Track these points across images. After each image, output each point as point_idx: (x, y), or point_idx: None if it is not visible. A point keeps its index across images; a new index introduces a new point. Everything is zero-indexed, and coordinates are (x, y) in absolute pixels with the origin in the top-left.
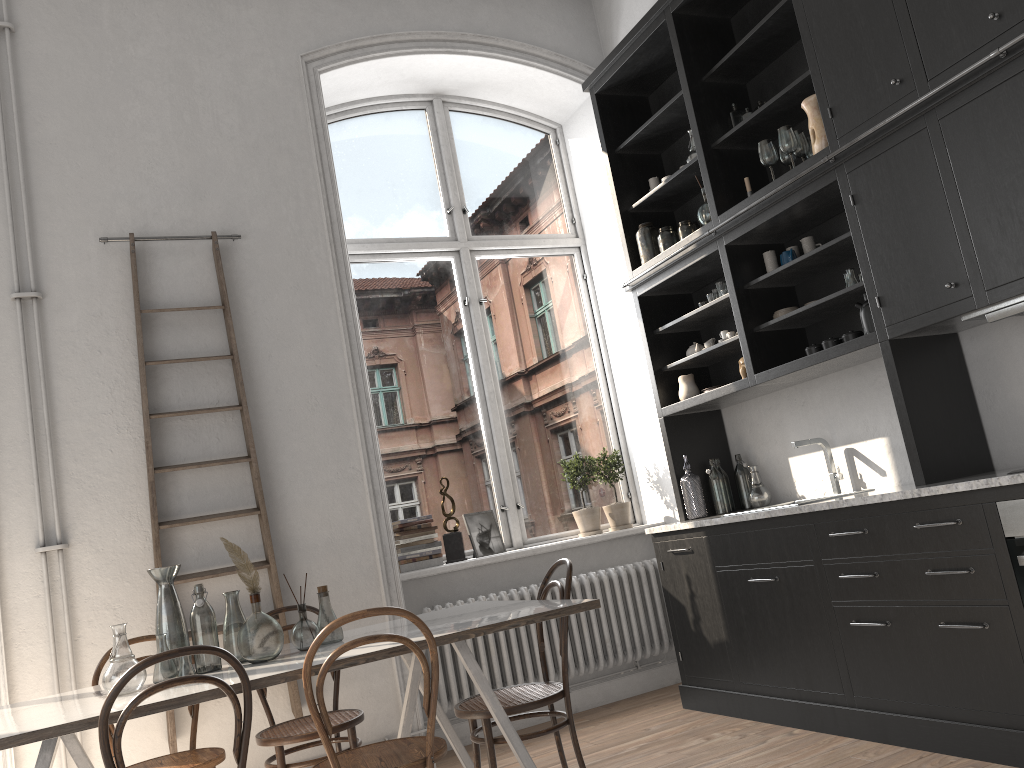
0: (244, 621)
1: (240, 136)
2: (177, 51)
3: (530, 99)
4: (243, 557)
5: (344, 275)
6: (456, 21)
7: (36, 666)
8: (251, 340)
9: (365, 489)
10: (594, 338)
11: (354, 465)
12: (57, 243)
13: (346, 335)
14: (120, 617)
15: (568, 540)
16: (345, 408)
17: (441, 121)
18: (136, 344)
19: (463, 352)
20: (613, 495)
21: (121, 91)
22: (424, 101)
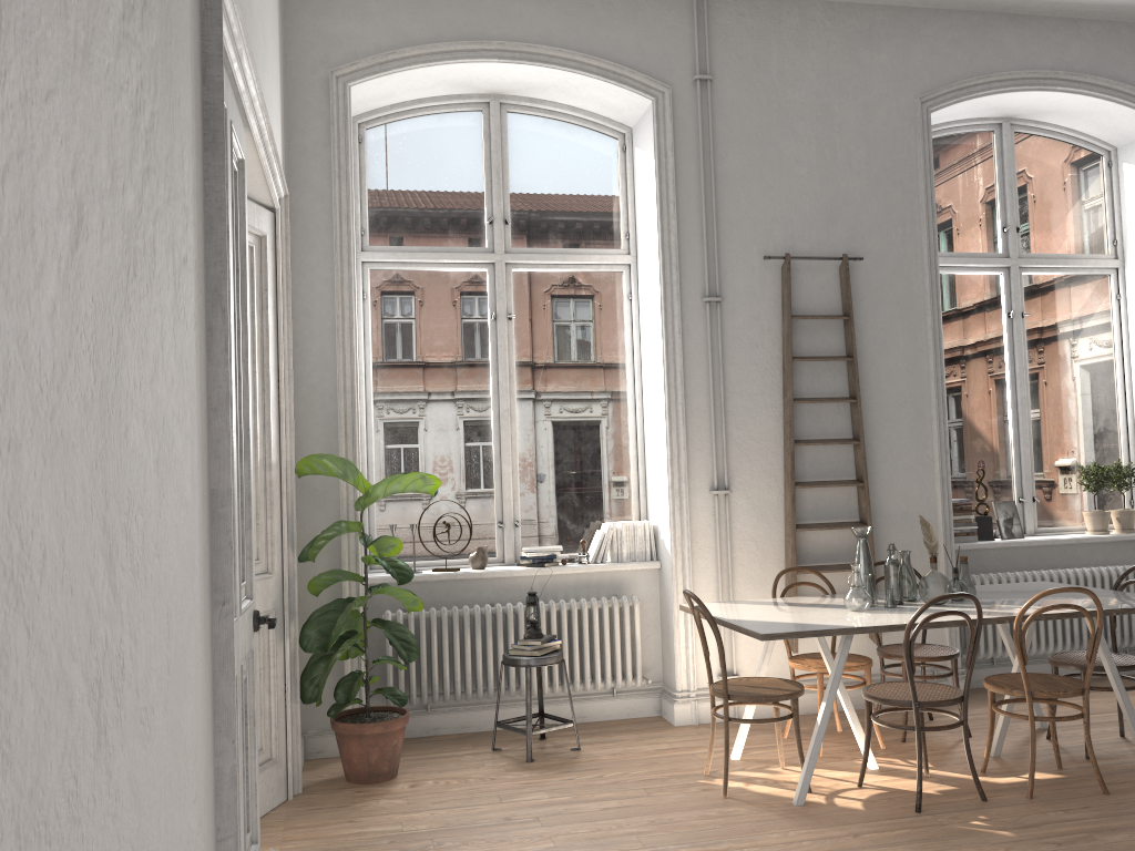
0: (914, 573)
1: (865, 170)
2: (823, 95)
3: (1095, 125)
4: (929, 530)
5: (935, 294)
6: (1049, 58)
7: (706, 574)
8: (861, 345)
9: (935, 475)
10: (1119, 356)
11: (928, 454)
12: (732, 258)
13: (933, 346)
14: (759, 548)
15: (1082, 536)
16: (925, 407)
17: (1007, 144)
18: (780, 342)
19: (1001, 359)
20: (1116, 500)
21: (781, 131)
22: (993, 124)
